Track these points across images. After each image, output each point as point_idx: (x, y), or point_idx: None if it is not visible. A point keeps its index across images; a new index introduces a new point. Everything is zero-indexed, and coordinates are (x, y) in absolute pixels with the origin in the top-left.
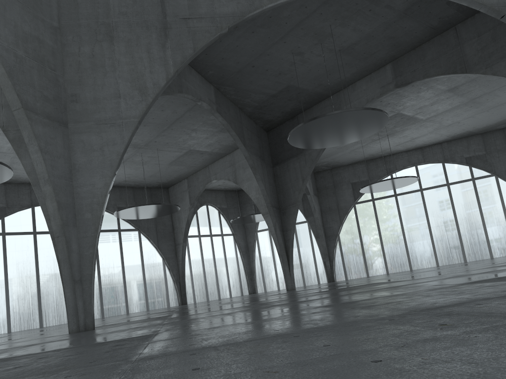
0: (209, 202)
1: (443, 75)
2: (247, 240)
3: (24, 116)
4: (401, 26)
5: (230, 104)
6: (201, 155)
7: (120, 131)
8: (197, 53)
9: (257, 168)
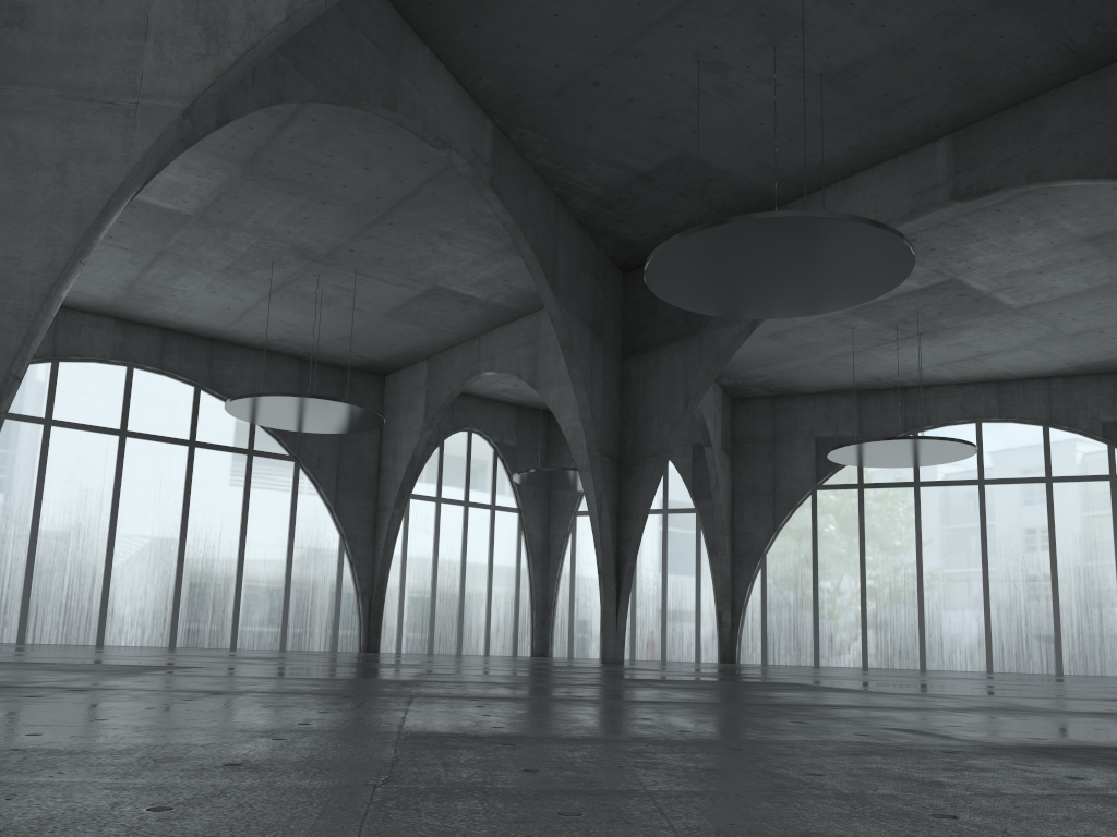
0: (476, 425)
1: (1080, 179)
2: (550, 529)
3: None
4: (991, 31)
5: (533, 180)
6: (463, 306)
7: (127, 127)
8: None
9: (577, 350)
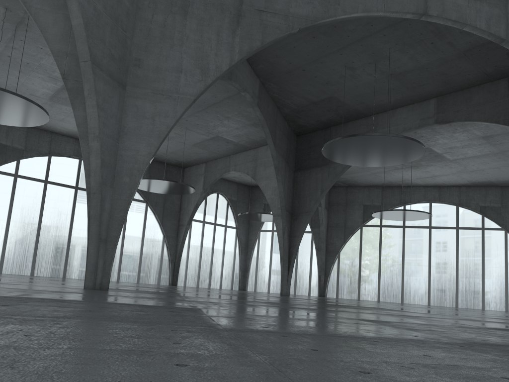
0: (220, 191)
1: (485, 122)
2: (248, 236)
3: (90, 69)
4: (457, 65)
5: (270, 101)
6: (226, 144)
7: (175, 105)
8: (264, 46)
9: (280, 169)
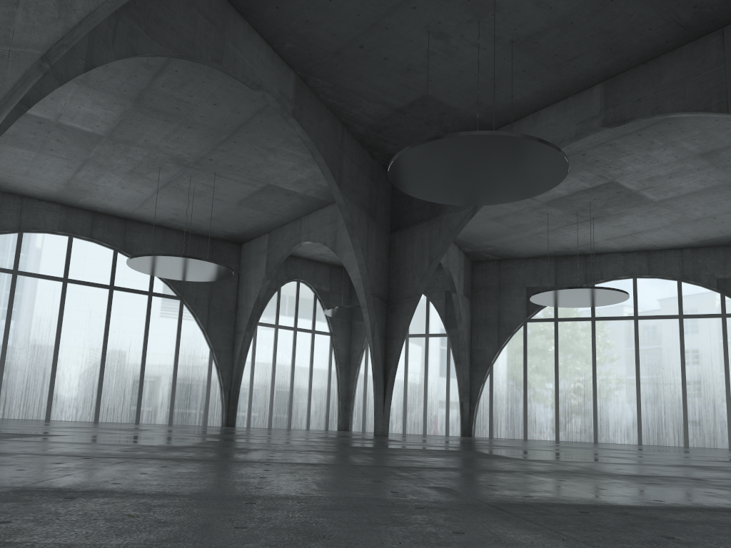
0: (302, 277)
1: (686, 112)
2: (351, 346)
3: None
4: (624, 11)
5: (325, 113)
6: (288, 198)
7: (2, 66)
8: None
9: (357, 226)
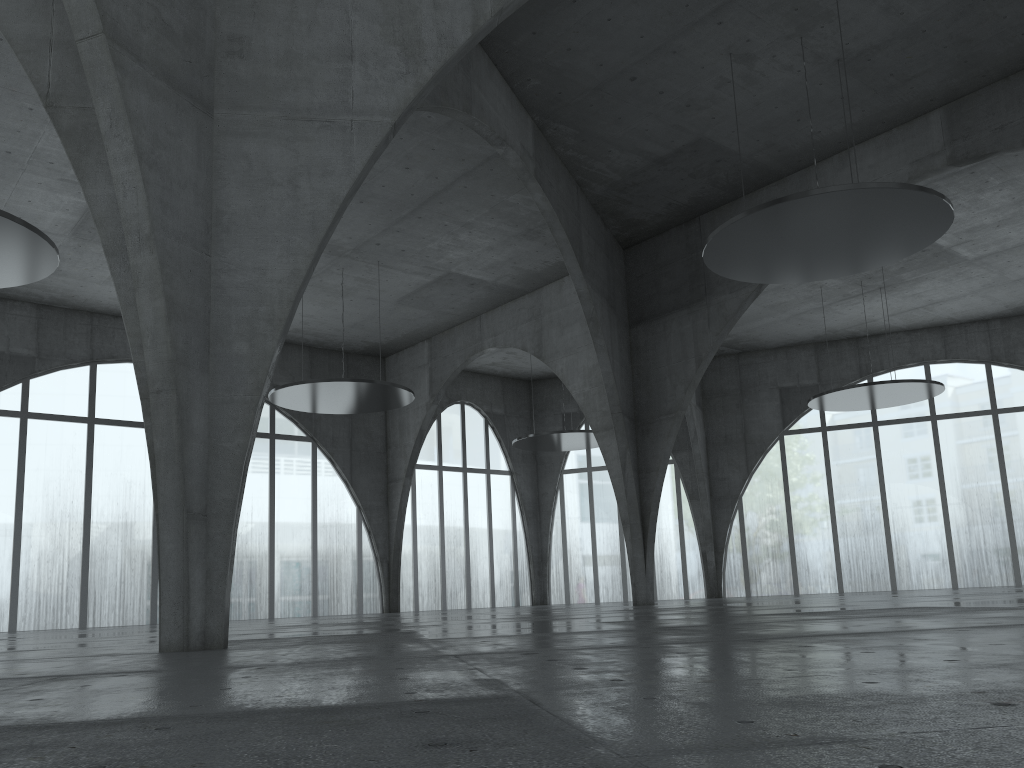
0: (467, 397)
1: None
2: (539, 488)
3: (107, 57)
4: (996, 12)
5: (561, 170)
6: (471, 289)
7: (345, 142)
8: None
9: (601, 322)
